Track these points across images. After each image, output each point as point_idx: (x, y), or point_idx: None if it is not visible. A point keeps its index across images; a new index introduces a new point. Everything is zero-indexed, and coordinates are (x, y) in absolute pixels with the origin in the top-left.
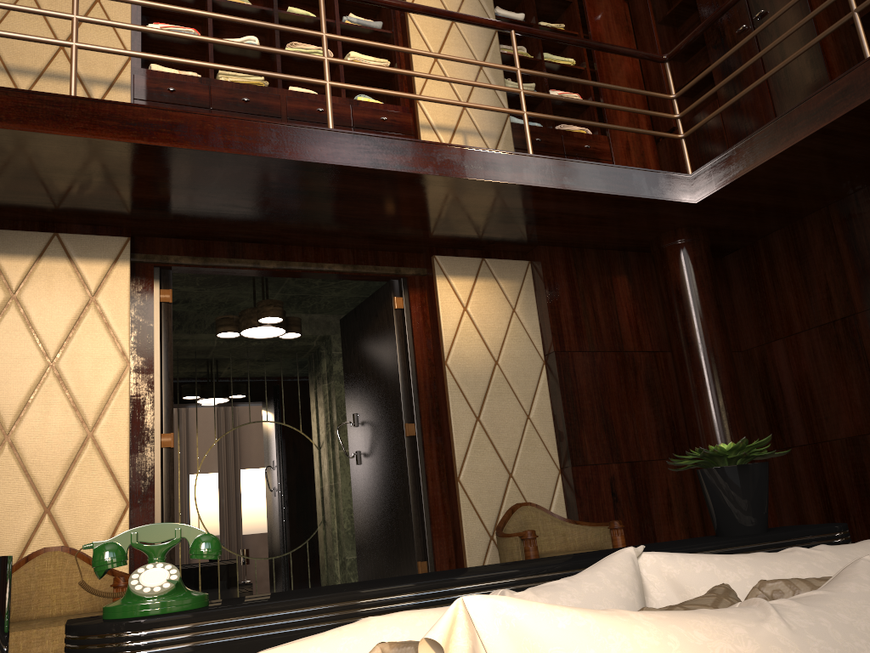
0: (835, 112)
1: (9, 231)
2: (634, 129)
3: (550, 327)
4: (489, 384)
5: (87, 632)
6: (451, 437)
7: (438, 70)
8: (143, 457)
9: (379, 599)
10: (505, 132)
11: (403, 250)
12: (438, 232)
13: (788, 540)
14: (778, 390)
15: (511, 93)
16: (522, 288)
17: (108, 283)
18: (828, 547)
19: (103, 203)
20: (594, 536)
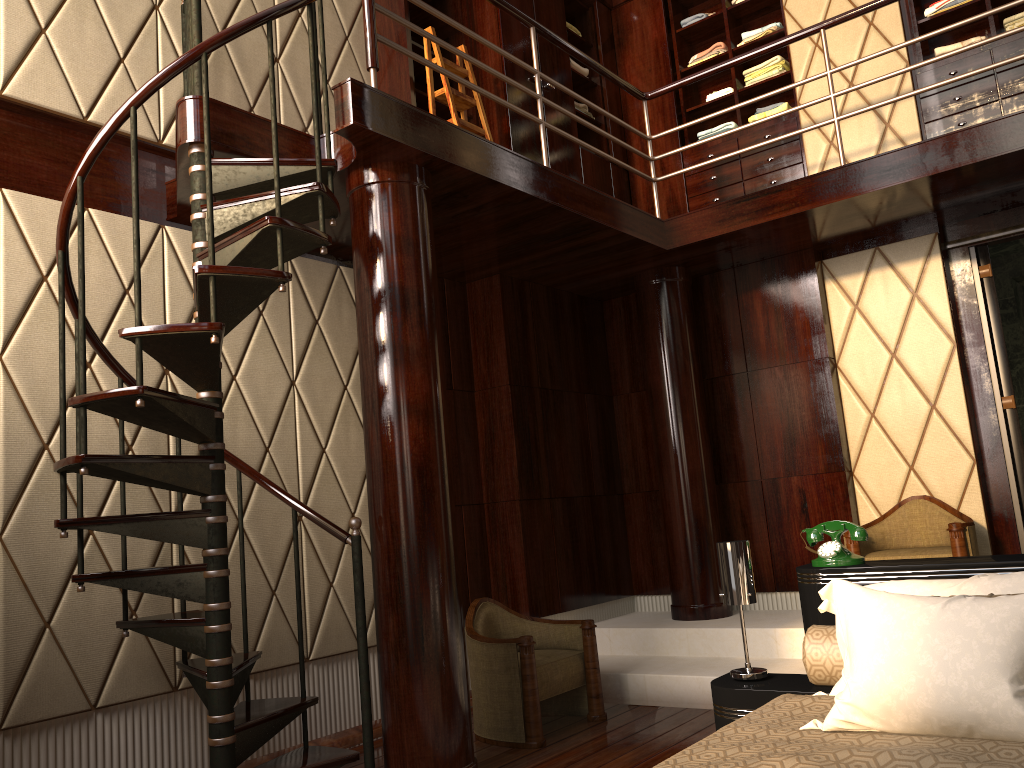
0: None
1: (842, 256)
2: None
3: None
4: None
5: (798, 571)
6: None
7: None
8: (986, 420)
9: (942, 570)
10: None
11: None
12: None
13: None
14: None
15: None
16: None
17: (924, 278)
18: None
19: (900, 218)
20: None
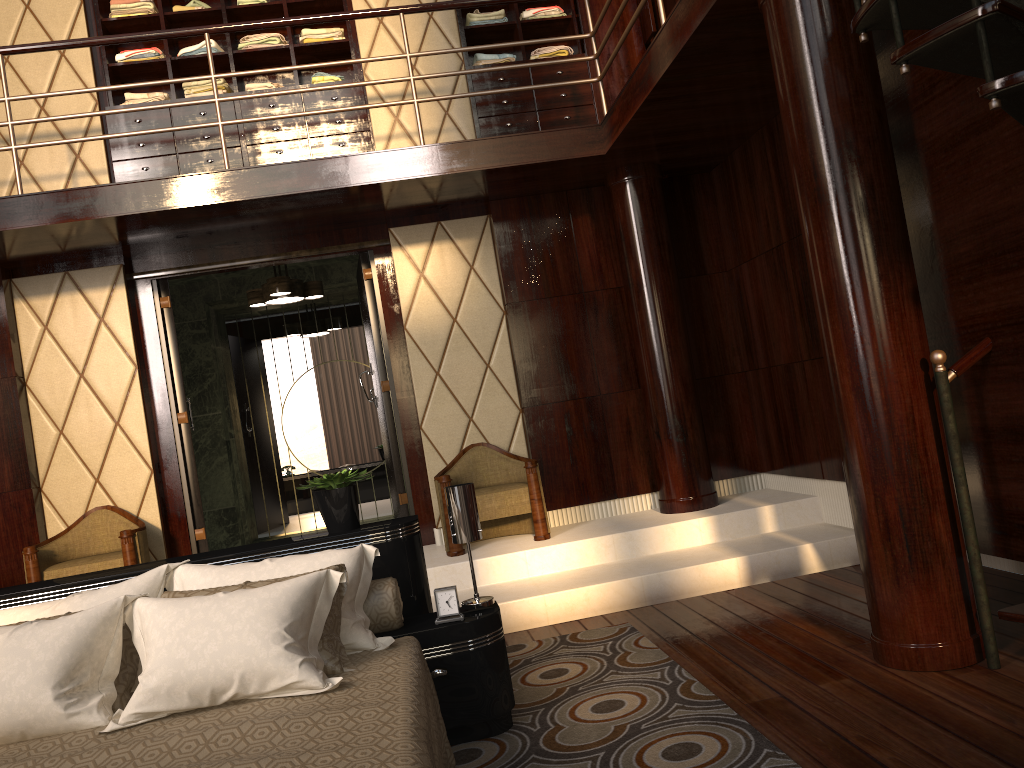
0: (649, 86)
1: (33, 277)
2: (539, 86)
3: (502, 281)
4: (448, 341)
5: None
6: (414, 392)
7: (384, 33)
8: (165, 433)
9: (56, 590)
10: (459, 83)
11: (365, 225)
12: (379, 212)
13: (340, 539)
14: (747, 313)
15: (477, 28)
16: (481, 244)
17: (111, 305)
18: (282, 559)
19: (86, 248)
20: (524, 471)
